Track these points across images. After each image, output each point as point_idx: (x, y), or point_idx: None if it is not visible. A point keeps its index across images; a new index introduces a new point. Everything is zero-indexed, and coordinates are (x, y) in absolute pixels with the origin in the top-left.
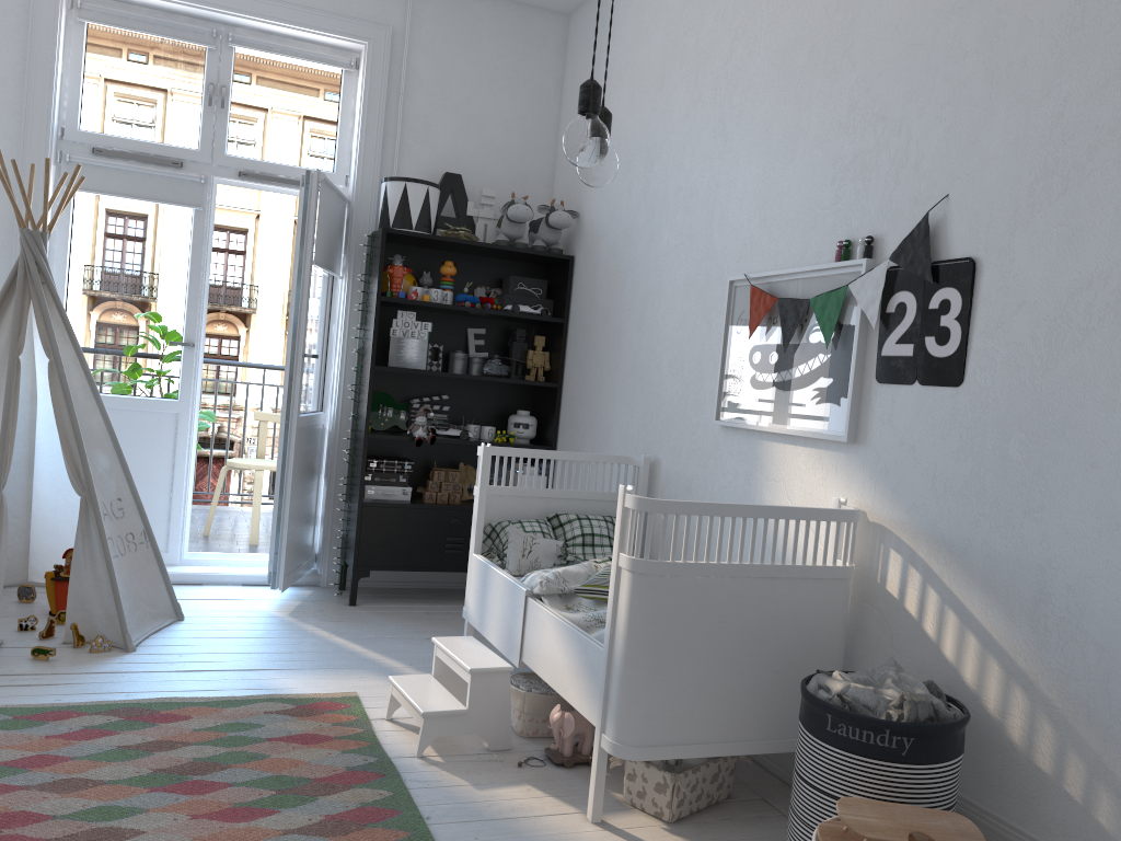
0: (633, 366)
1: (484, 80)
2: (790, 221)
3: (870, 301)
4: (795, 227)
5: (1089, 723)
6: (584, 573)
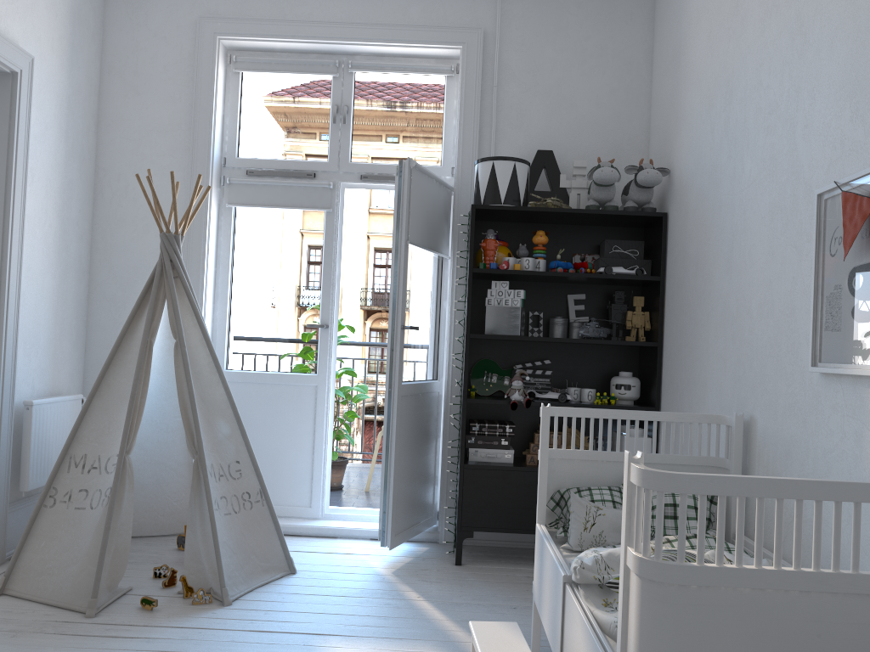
0: (723, 315)
1: (573, 62)
2: None
3: None
4: None
5: None
6: None
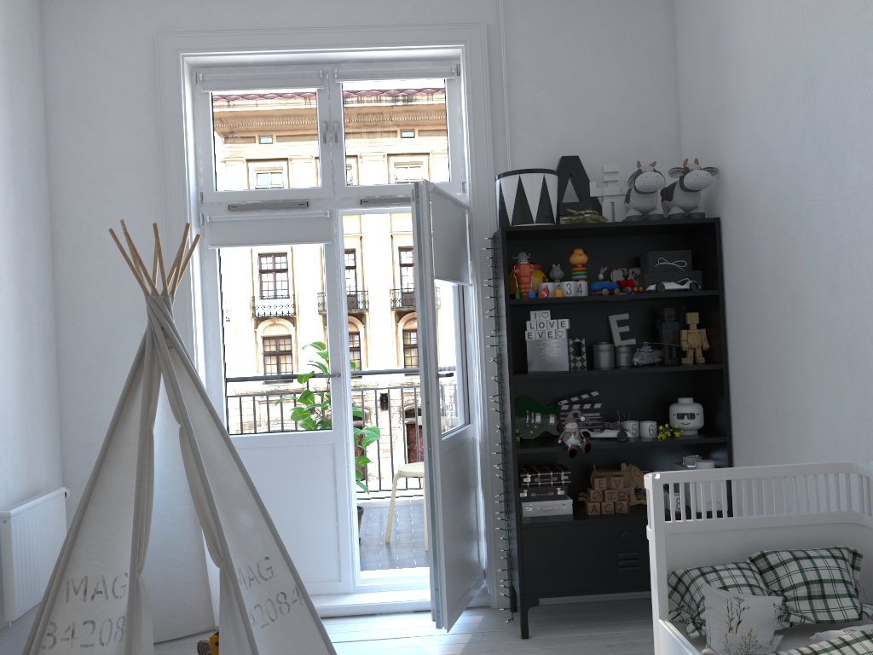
0: (829, 340)
1: (588, 54)
2: None
3: None
4: None
5: None
6: None
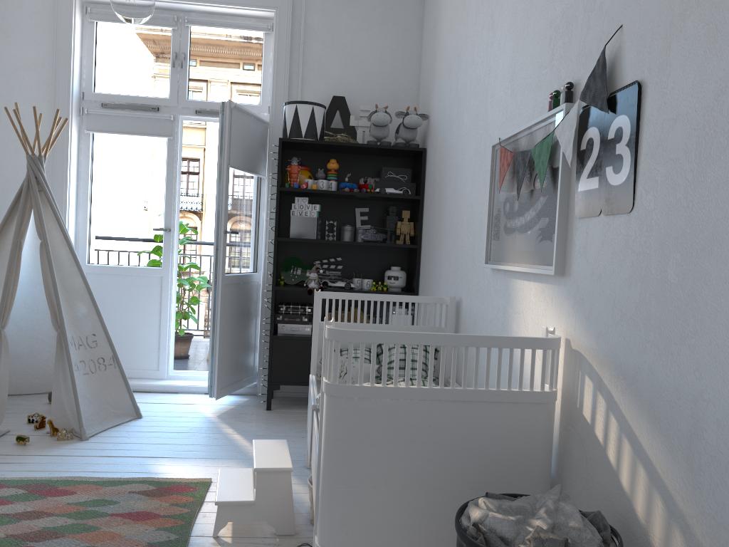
0: (450, 226)
1: (362, 27)
2: (527, 86)
3: (567, 142)
4: (529, 90)
5: None
6: None
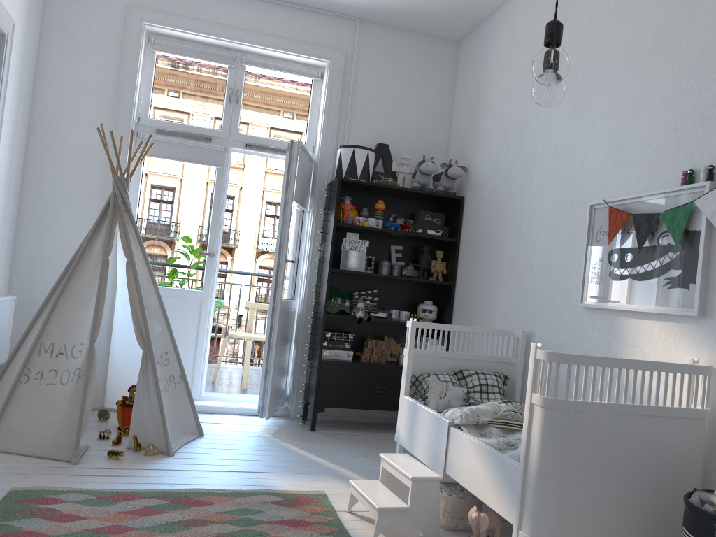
0: (511, 268)
1: (403, 84)
2: (640, 160)
3: (714, 212)
4: (643, 164)
5: None
6: (490, 410)
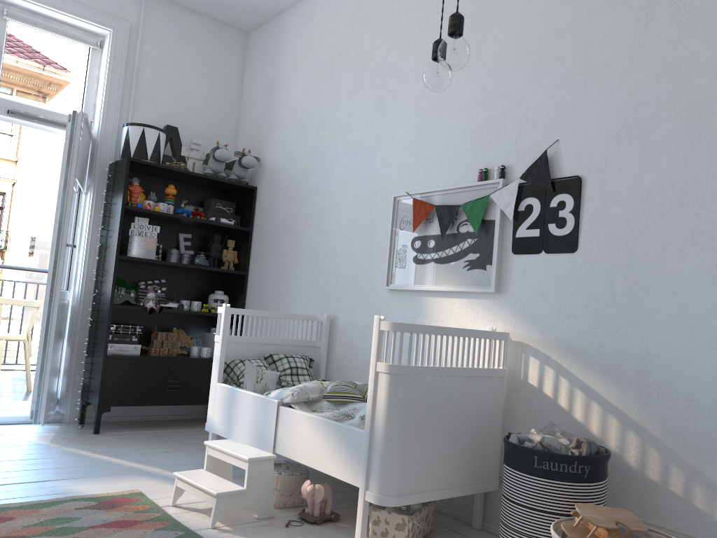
0: (311, 256)
1: (192, 67)
2: (439, 159)
3: (507, 204)
4: (443, 162)
5: (684, 446)
6: (317, 387)
